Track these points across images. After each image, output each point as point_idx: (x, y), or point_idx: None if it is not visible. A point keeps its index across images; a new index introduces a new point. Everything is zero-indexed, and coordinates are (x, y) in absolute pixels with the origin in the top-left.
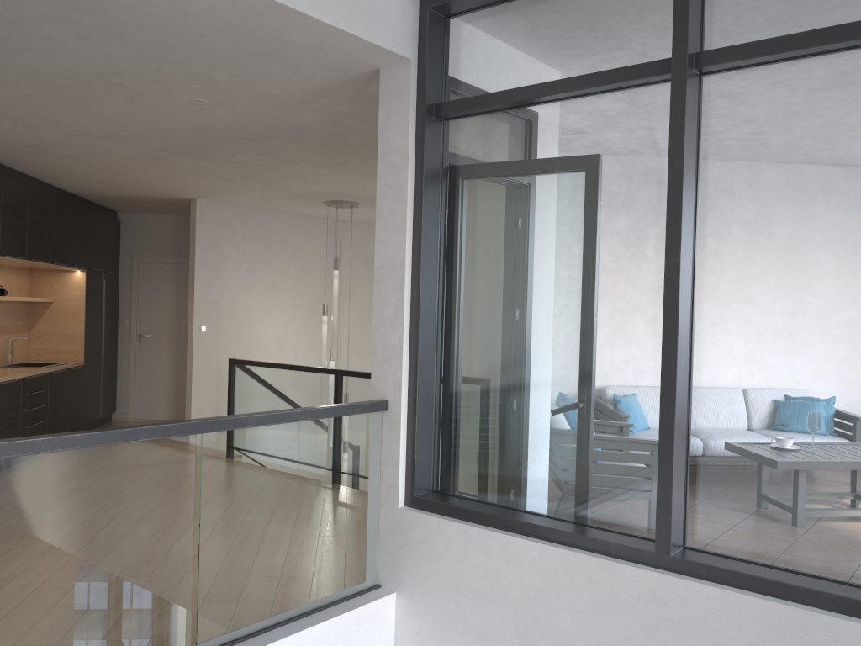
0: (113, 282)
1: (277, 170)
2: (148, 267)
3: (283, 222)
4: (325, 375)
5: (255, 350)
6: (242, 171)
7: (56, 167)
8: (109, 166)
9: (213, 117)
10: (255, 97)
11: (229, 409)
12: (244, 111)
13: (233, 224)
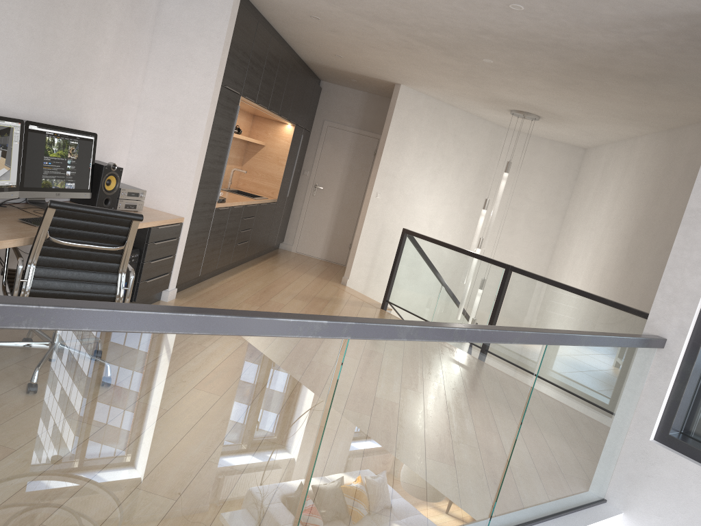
0: (306, 138)
1: (504, 77)
2: (334, 131)
3: (459, 118)
4: (495, 266)
5: (411, 222)
6: (471, 71)
7: (313, 37)
8: (358, 45)
9: (509, 23)
10: (575, 13)
11: (393, 270)
12: (546, 23)
13: (422, 112)
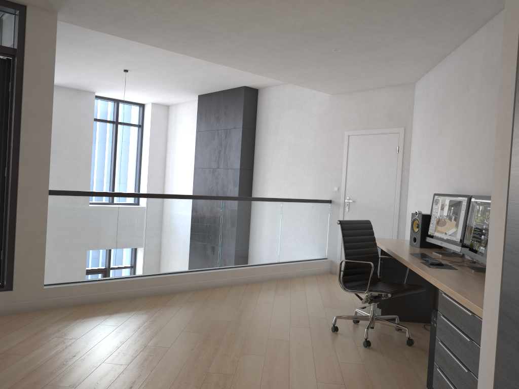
0: None
1: None
2: None
3: None
4: None
5: None
6: None
7: None
8: None
9: None
10: None
11: None
12: None
13: None
